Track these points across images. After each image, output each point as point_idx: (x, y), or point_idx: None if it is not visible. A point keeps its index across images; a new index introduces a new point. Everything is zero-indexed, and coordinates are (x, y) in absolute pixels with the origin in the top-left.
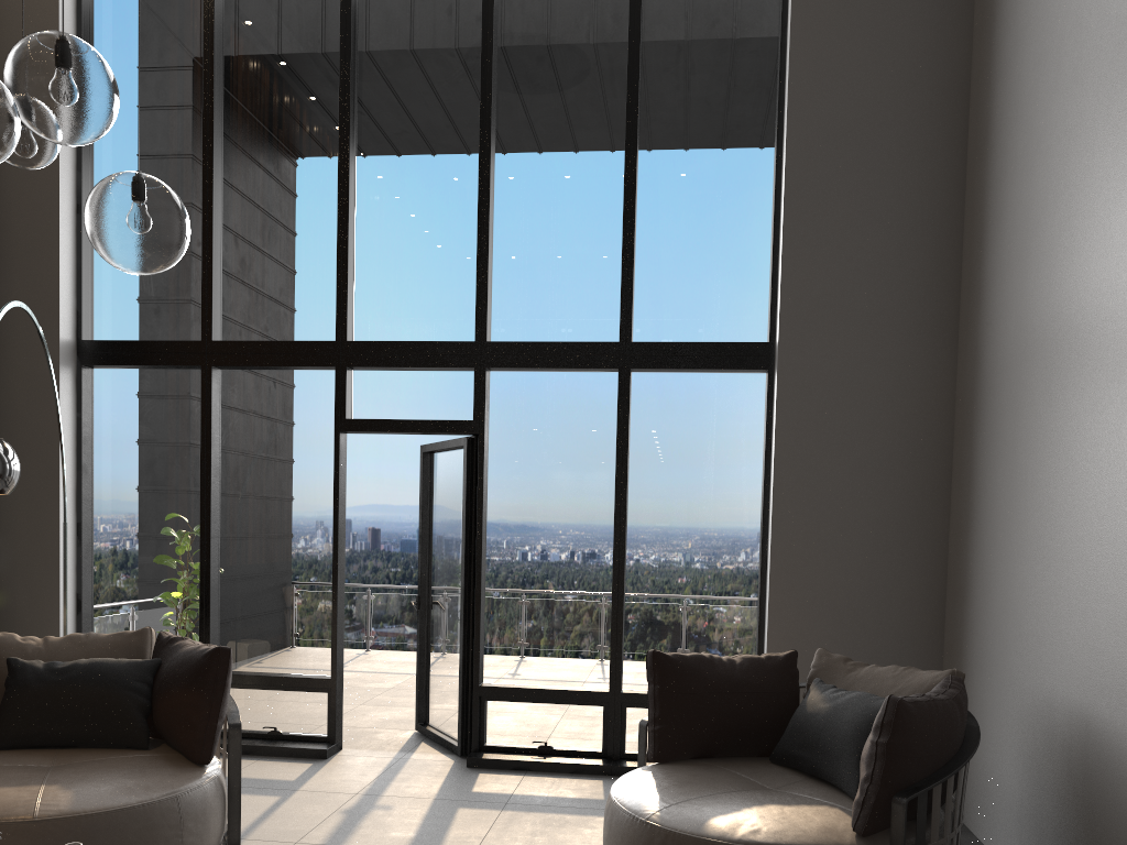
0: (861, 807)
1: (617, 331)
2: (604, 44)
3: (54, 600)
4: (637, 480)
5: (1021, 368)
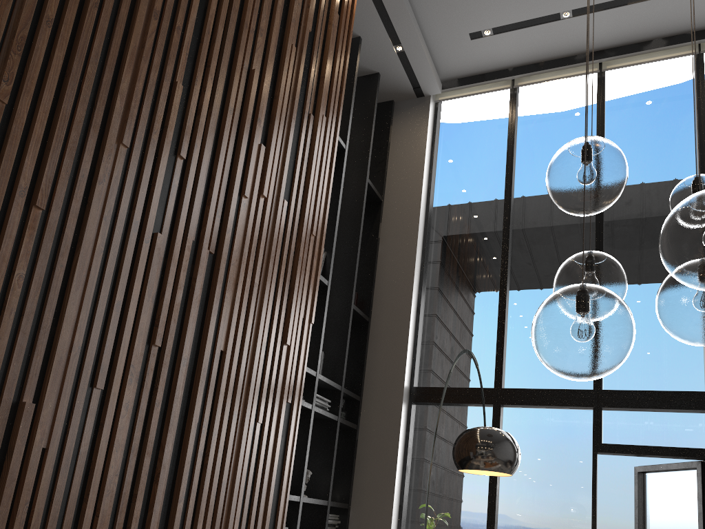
0: None
1: None
2: None
3: None
4: None
5: None
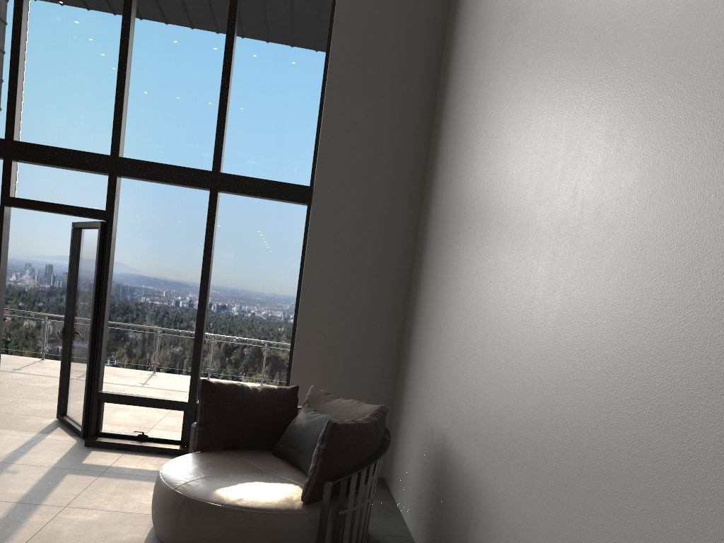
0: (307, 486)
1: (212, 164)
2: None
3: None
4: (218, 265)
5: (444, 226)
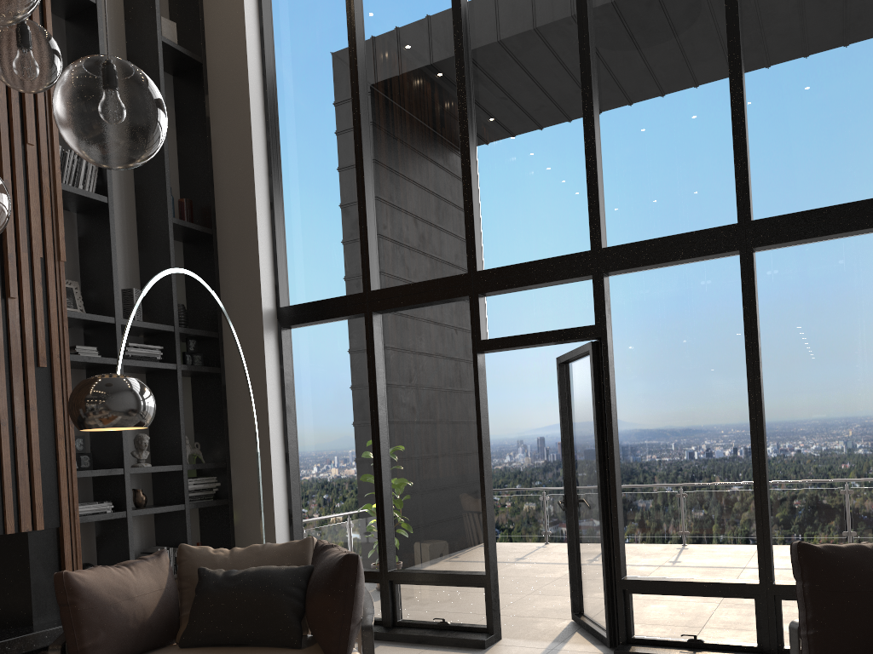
0: None
1: (735, 214)
2: None
3: (270, 515)
4: (771, 361)
5: None
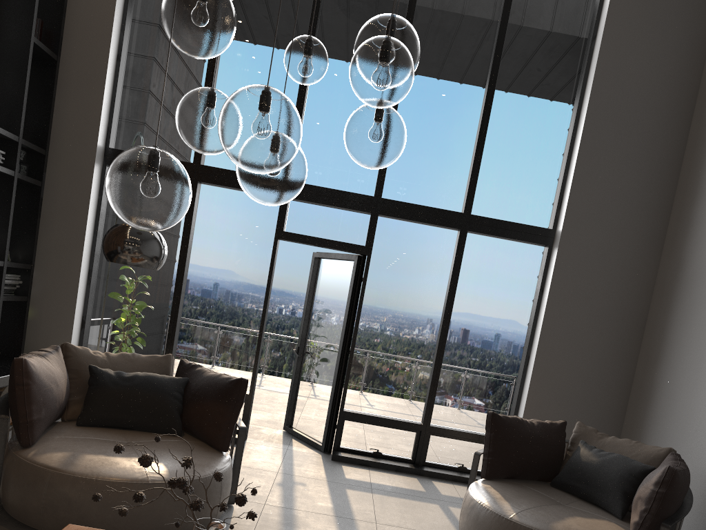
0: (639, 526)
1: (461, 205)
2: (482, 23)
3: (70, 319)
4: (458, 299)
5: None
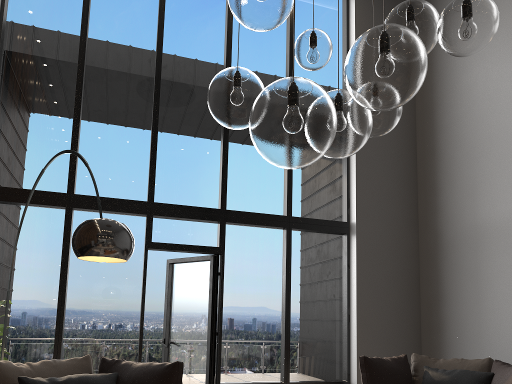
0: None
1: (282, 211)
2: None
3: None
4: (292, 279)
5: (479, 237)
